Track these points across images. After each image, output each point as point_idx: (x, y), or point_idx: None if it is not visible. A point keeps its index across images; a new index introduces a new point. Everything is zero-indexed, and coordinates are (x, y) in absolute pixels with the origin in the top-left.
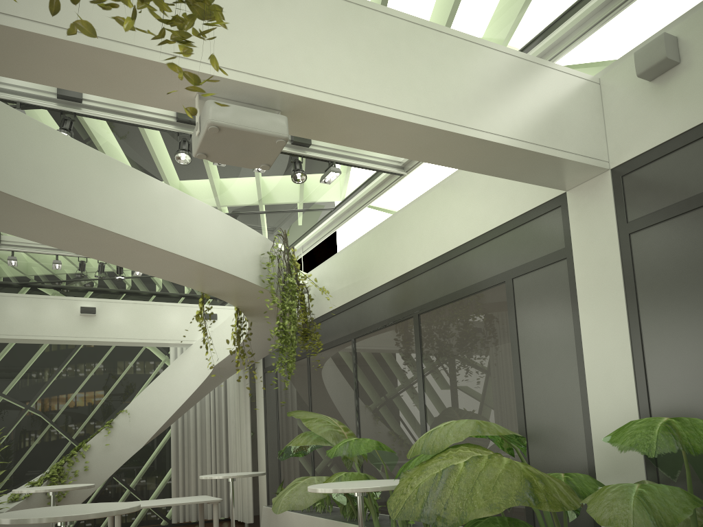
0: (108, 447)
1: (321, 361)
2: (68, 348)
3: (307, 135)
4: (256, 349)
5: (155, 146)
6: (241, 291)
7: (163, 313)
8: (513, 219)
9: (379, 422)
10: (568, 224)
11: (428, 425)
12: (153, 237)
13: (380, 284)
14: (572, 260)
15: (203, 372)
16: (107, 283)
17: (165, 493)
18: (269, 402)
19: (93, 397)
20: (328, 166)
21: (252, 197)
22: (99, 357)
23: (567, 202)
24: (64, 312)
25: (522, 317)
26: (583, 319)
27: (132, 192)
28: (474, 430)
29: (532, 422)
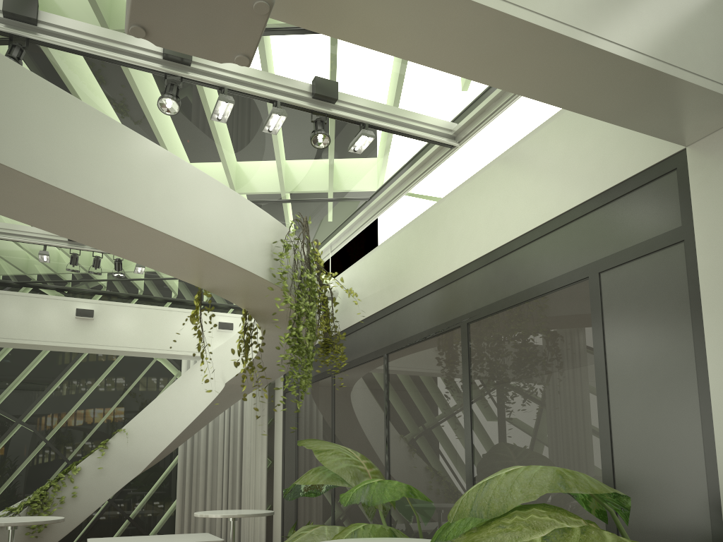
0: (101, 470)
1: (347, 380)
2: (68, 357)
3: (314, 25)
4: (273, 364)
5: (148, 105)
6: (248, 288)
7: (171, 320)
8: (602, 192)
9: (413, 457)
10: (687, 192)
11: (475, 465)
12: (121, 203)
13: (421, 286)
14: (694, 243)
15: (214, 389)
16: (114, 285)
17: (169, 525)
18: (288, 427)
19: (92, 413)
20: (359, 130)
21: (271, 181)
22: (102, 369)
23: (687, 163)
24: (57, 314)
25: (613, 325)
26: (710, 326)
27: (93, 141)
28: (553, 484)
29: (624, 470)
